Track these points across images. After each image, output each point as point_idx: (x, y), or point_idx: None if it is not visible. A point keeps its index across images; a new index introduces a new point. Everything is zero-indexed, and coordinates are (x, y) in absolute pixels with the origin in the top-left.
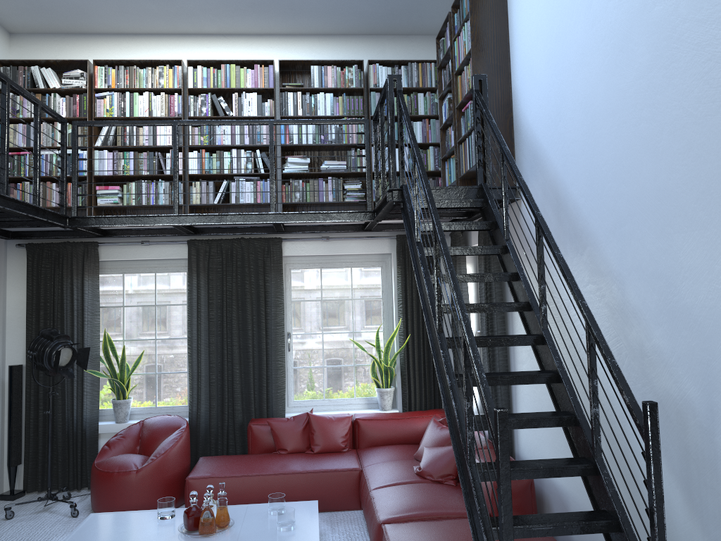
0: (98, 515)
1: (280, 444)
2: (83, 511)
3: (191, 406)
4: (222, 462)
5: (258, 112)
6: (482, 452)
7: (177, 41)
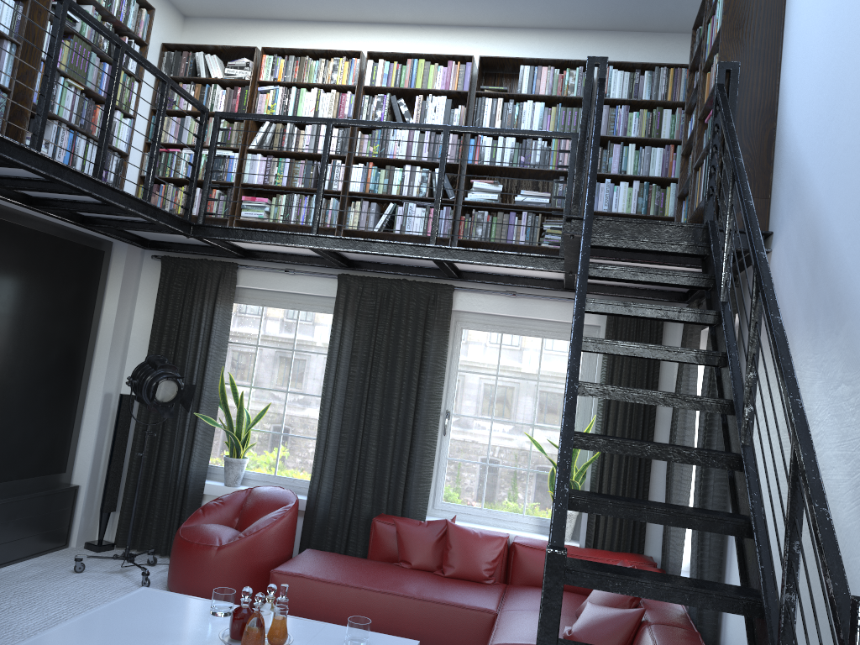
0: (148, 591)
1: (404, 554)
2: (159, 583)
3: (312, 482)
4: (324, 560)
5: (445, 121)
6: (663, 630)
7: (363, 31)
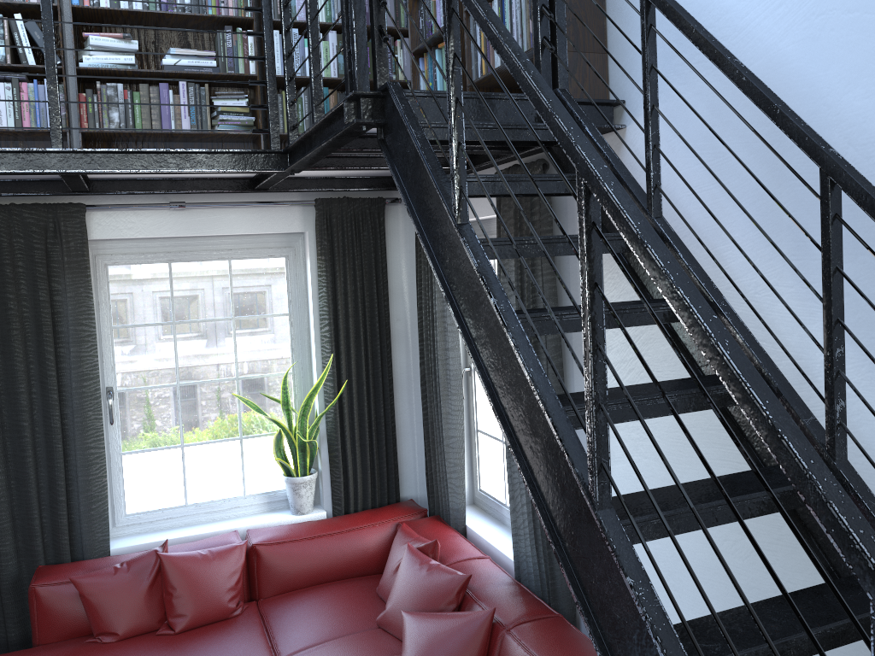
0: None
1: (102, 623)
2: None
3: None
4: None
5: None
6: (534, 634)
7: None
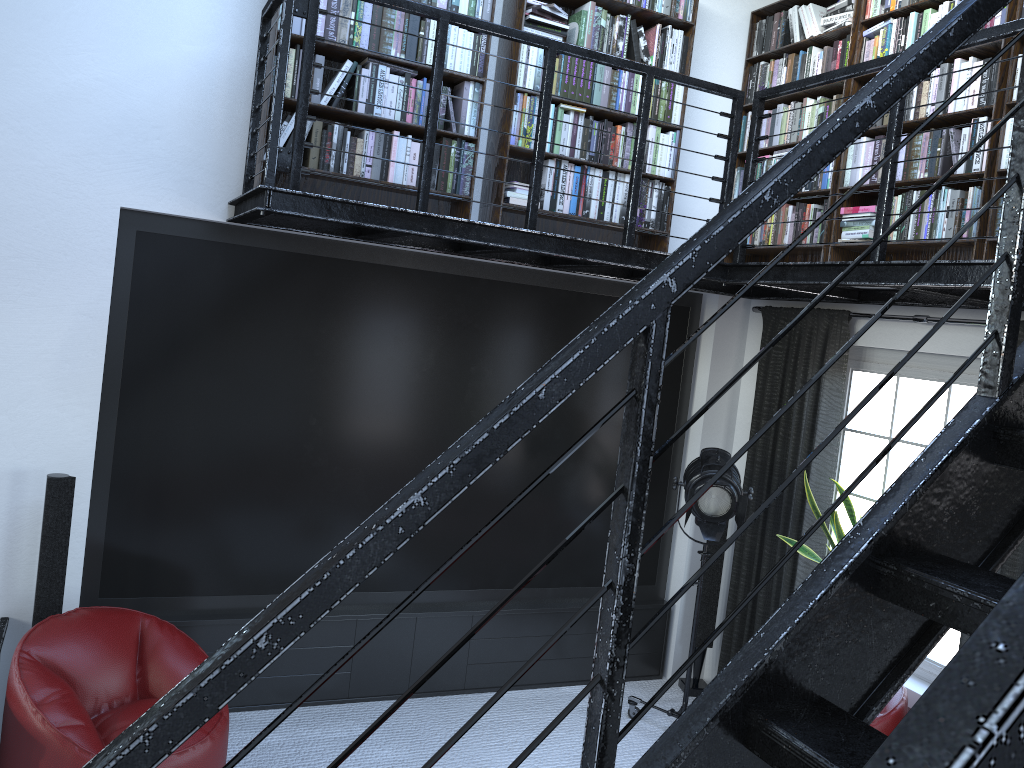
0: None
1: None
2: None
3: None
4: None
5: None
6: None
7: None
